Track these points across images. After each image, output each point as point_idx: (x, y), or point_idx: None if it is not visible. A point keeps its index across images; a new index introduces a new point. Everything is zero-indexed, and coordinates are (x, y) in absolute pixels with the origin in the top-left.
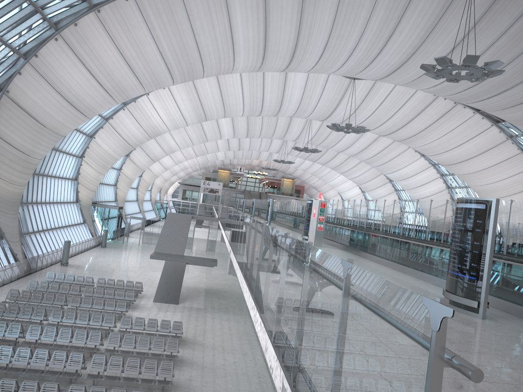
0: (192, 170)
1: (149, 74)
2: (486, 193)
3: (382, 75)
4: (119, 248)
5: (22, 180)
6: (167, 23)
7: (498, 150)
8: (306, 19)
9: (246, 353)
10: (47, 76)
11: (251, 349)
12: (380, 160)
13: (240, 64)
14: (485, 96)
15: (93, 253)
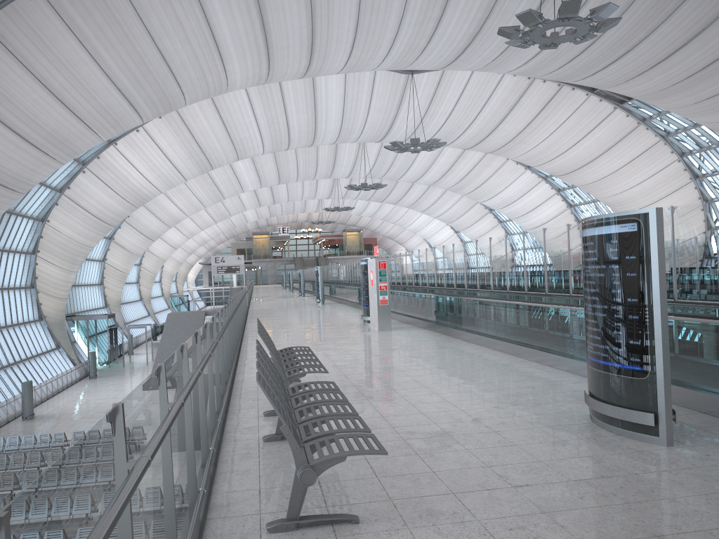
0: (215, 242)
1: (99, 111)
2: (623, 204)
3: (448, 59)
4: (118, 375)
5: None
6: (105, 26)
7: (629, 142)
8: None
9: None
10: None
11: None
12: (471, 183)
13: (236, 75)
14: (599, 65)
15: (77, 390)
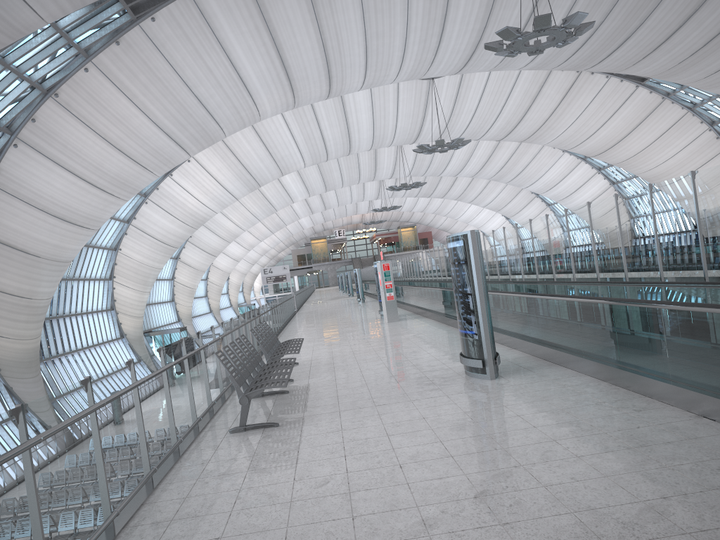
0: (276, 251)
1: (151, 153)
2: (660, 178)
3: (458, 66)
4: None
5: (32, 332)
6: (149, 84)
7: (656, 117)
8: (327, 26)
9: None
10: (20, 193)
11: None
12: (511, 171)
13: (266, 106)
14: (603, 54)
15: None
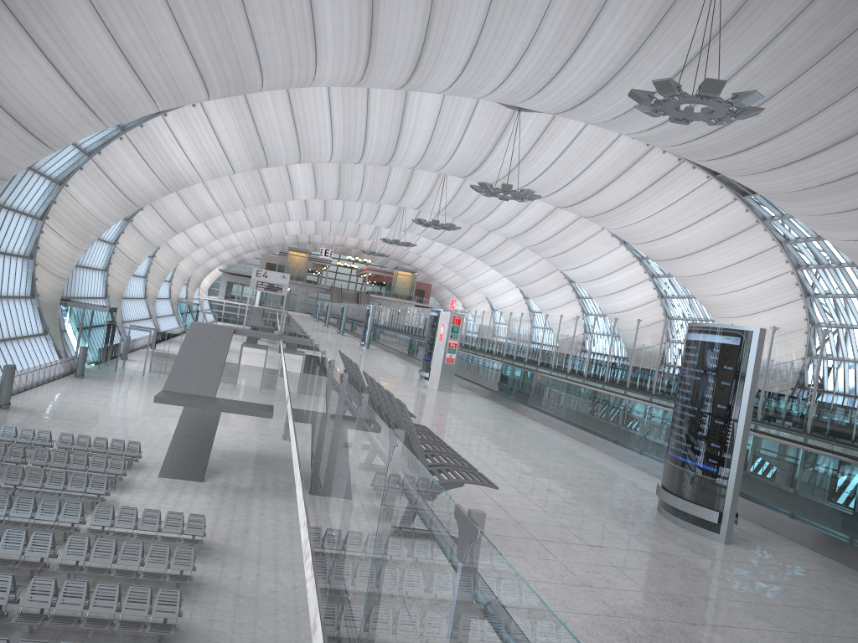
0: (244, 249)
1: (165, 78)
2: (721, 308)
3: (565, 106)
4: (108, 379)
5: None
6: None
7: (742, 240)
8: (443, 0)
9: None
10: None
11: None
12: (556, 247)
13: (326, 71)
14: (728, 150)
15: (59, 387)
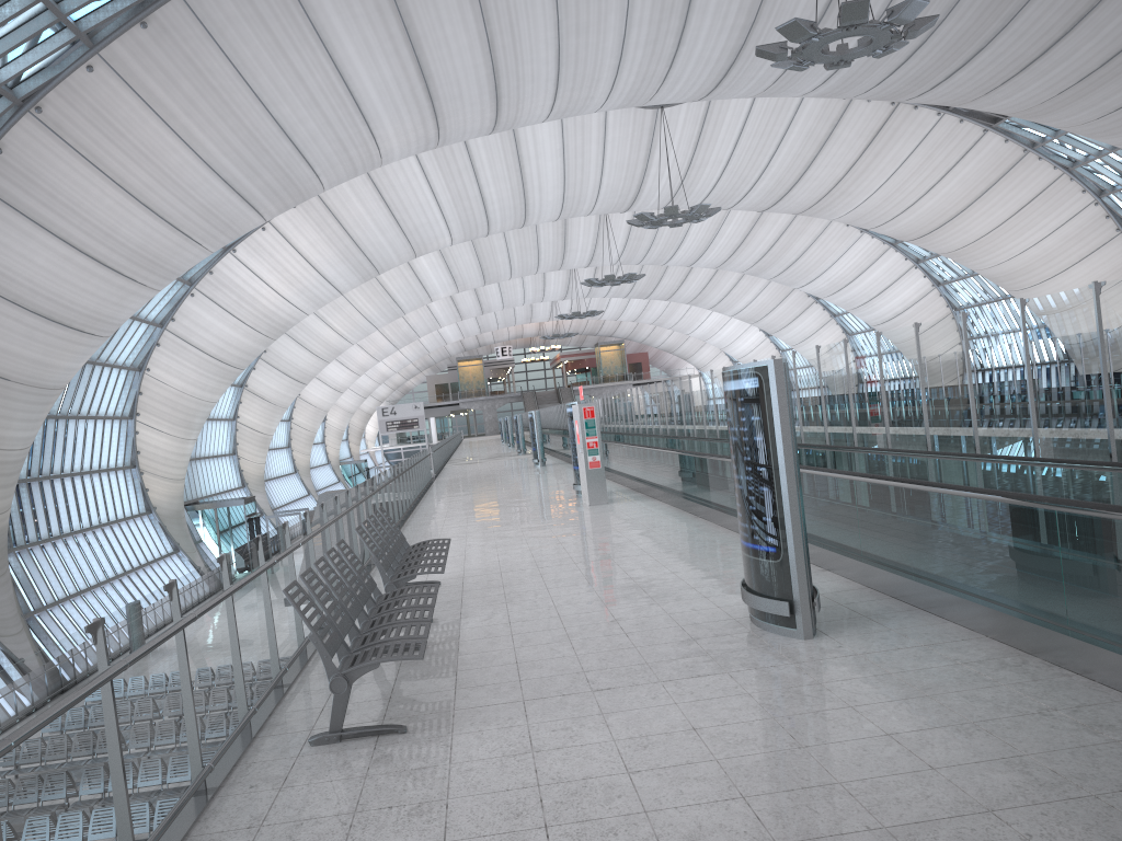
0: (402, 377)
1: (200, 213)
2: (1014, 277)
3: (706, 87)
4: None
5: None
6: (196, 96)
7: (1012, 180)
8: (496, 11)
9: None
10: None
11: None
12: (779, 261)
13: (391, 141)
14: (939, 75)
15: None
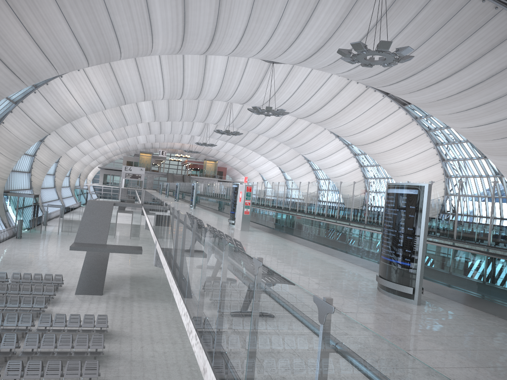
0: (112, 154)
1: (61, 55)
2: (395, 170)
3: (300, 60)
4: (37, 238)
5: None
6: (78, 0)
7: (404, 131)
8: (225, 1)
9: (176, 342)
10: None
11: (181, 337)
12: (299, 141)
13: (159, 46)
14: (394, 80)
15: (7, 245)
